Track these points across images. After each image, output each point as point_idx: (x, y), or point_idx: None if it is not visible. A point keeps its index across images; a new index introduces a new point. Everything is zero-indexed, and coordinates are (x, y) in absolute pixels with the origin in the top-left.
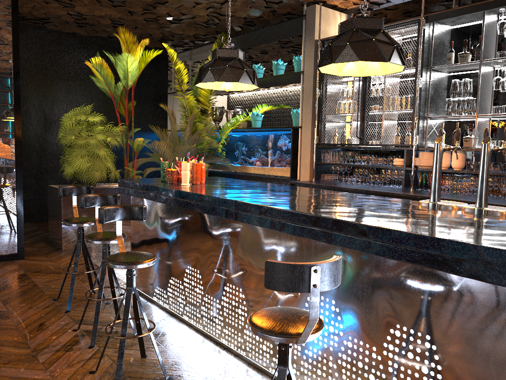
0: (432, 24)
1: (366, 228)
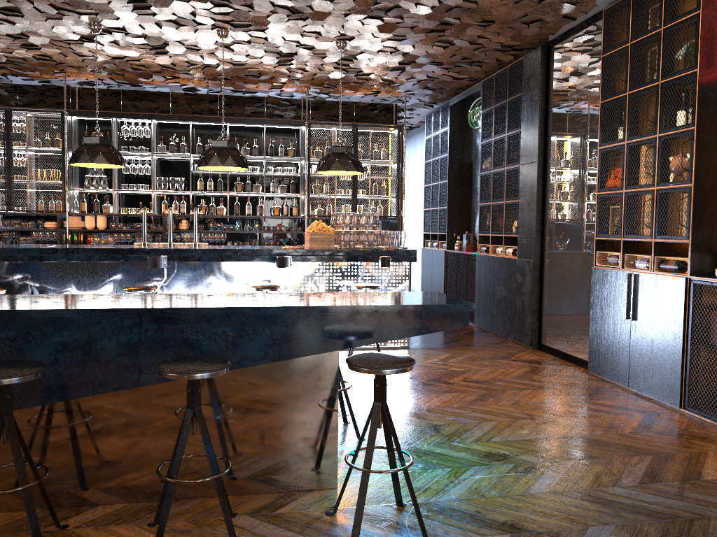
0: (70, 116)
1: (149, 250)
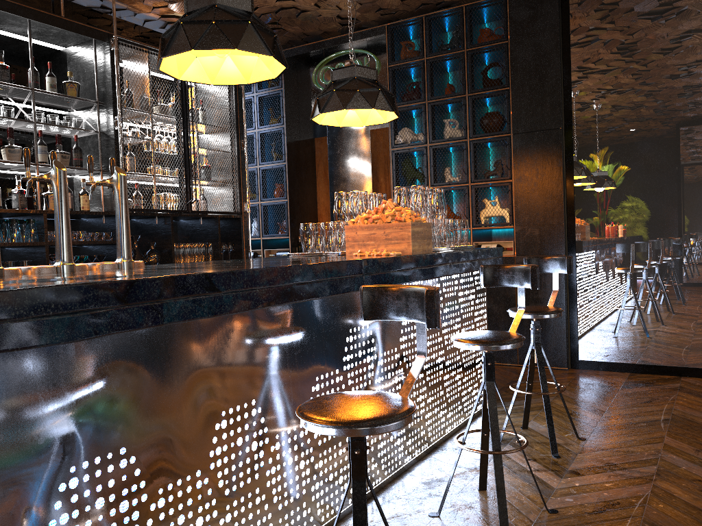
0: None
1: (215, 277)
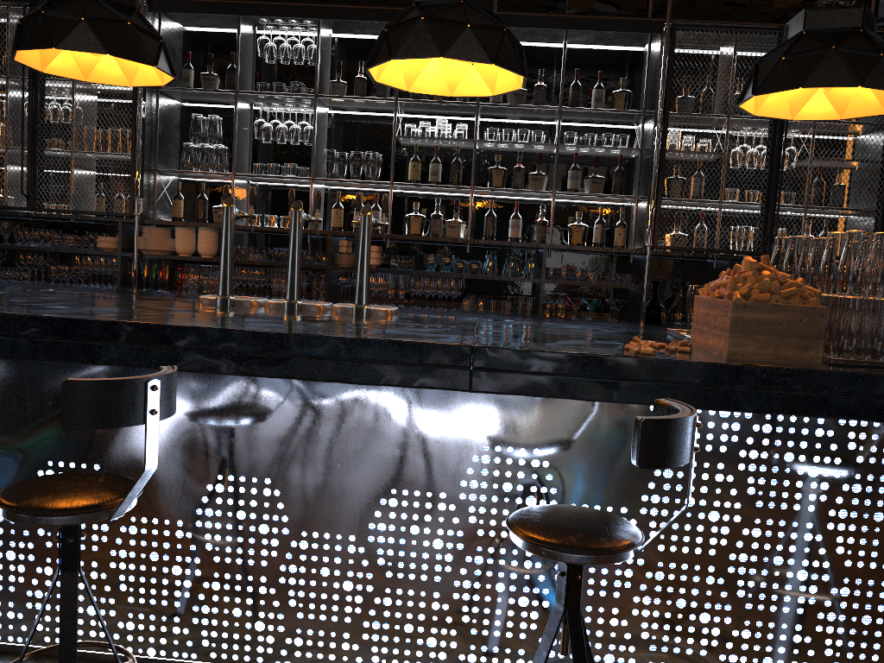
0: (158, 16)
1: (171, 330)
